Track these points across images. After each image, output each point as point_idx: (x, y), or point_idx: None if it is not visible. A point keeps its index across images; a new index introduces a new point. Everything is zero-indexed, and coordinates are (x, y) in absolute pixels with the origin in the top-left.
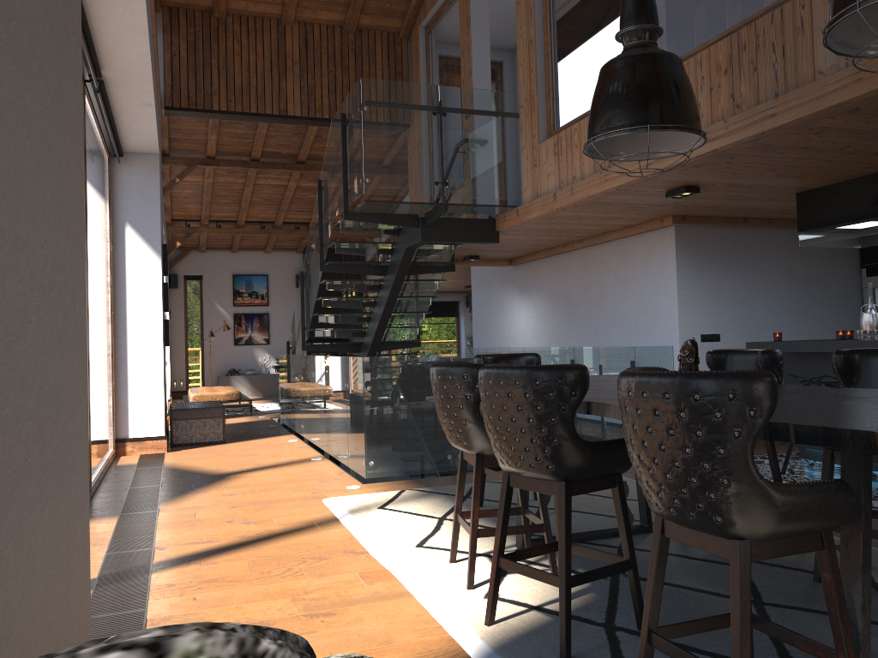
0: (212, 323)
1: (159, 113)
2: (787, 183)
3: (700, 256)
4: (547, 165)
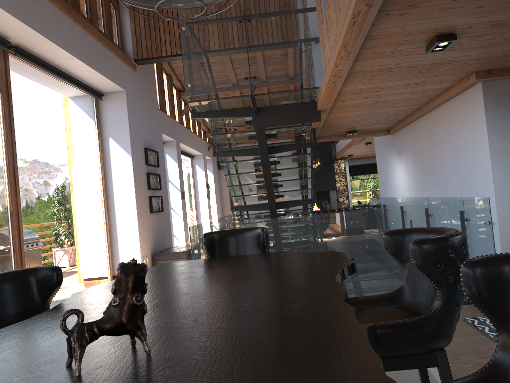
0: None
1: (126, 64)
2: None
3: None
4: (326, 45)
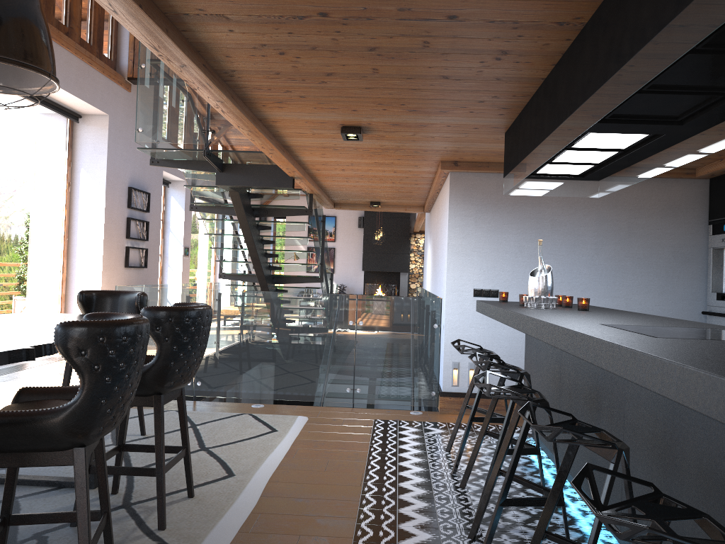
0: None
1: (115, 83)
2: (455, 121)
3: (481, 205)
4: None
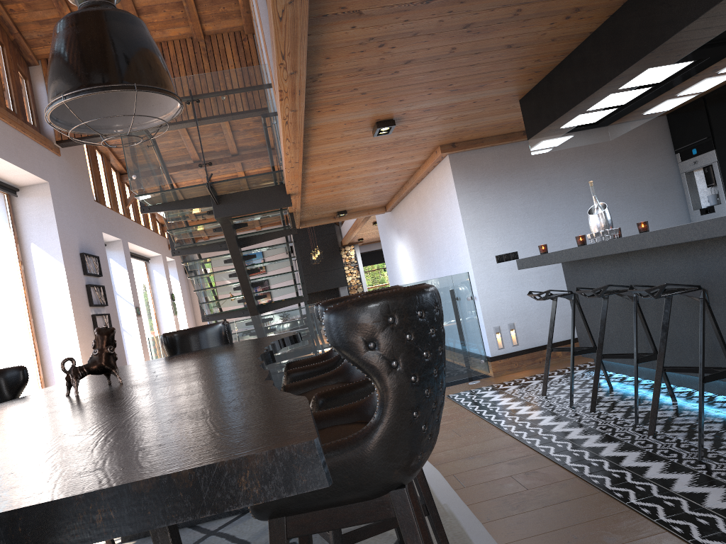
0: (224, 295)
1: (46, 148)
2: (484, 95)
3: (483, 178)
4: None
